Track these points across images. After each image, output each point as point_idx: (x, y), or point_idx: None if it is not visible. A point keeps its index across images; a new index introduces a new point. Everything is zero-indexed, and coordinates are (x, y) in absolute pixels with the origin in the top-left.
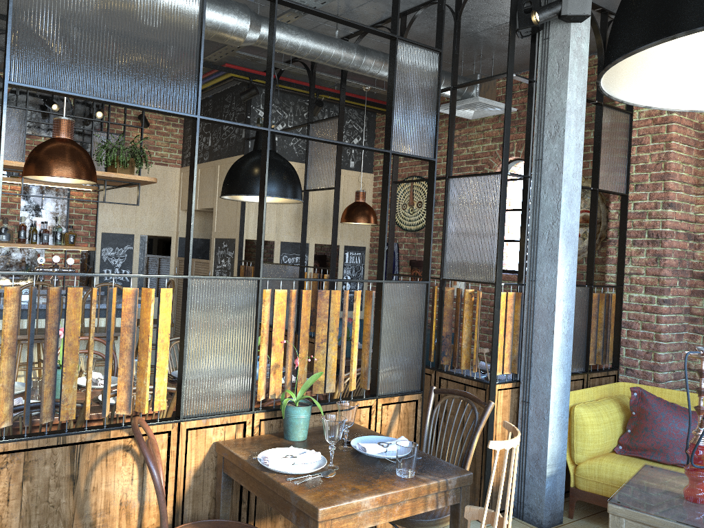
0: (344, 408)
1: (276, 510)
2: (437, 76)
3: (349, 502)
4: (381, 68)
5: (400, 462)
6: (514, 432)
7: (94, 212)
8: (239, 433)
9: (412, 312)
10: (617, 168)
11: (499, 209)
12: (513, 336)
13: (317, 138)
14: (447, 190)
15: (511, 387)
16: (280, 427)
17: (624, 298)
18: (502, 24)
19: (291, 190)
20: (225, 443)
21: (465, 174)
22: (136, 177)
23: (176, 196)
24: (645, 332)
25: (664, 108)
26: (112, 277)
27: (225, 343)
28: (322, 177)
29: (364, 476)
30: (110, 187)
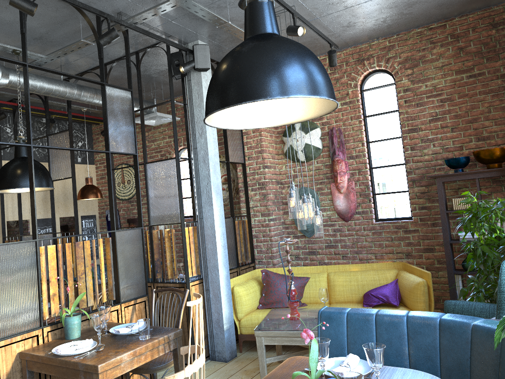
0: (103, 310)
1: (69, 378)
2: (131, 105)
3: (115, 358)
4: (94, 98)
5: (141, 331)
6: (199, 297)
7: None
8: (34, 343)
9: (135, 247)
10: (238, 149)
11: (177, 179)
12: (195, 252)
13: (63, 148)
14: (146, 171)
15: (198, 283)
16: (61, 334)
17: (252, 221)
18: (164, 70)
19: (46, 182)
20: (26, 350)
21: (155, 159)
22: None
23: None
24: (265, 238)
25: (234, 128)
26: None
27: (18, 285)
28: (62, 170)
29: (121, 345)
30: None
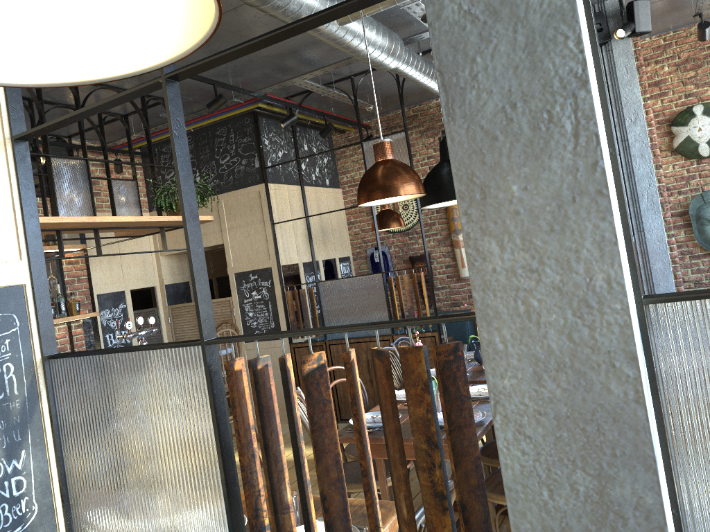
0: None
1: None
2: None
3: None
4: None
5: None
6: None
7: (85, 273)
8: None
9: None
10: None
11: None
12: None
13: None
14: None
15: None
16: None
17: None
18: None
19: None
20: None
21: None
22: (201, 218)
23: (151, 242)
24: None
25: None
26: (114, 341)
27: None
28: None
29: None
30: (123, 239)
